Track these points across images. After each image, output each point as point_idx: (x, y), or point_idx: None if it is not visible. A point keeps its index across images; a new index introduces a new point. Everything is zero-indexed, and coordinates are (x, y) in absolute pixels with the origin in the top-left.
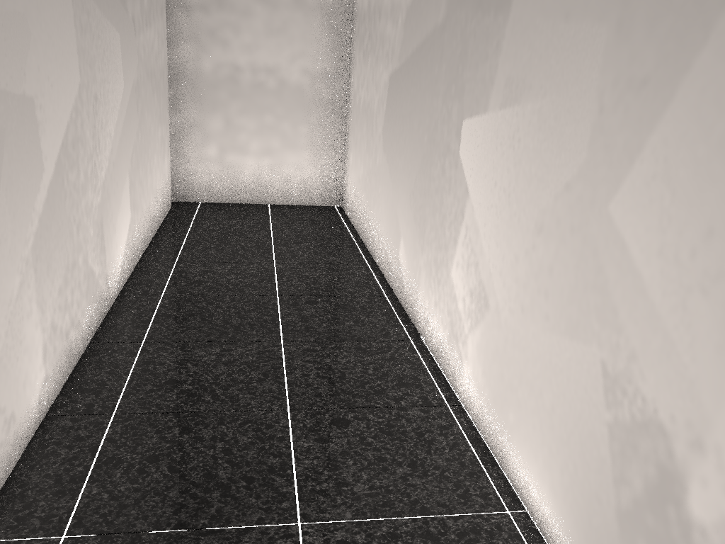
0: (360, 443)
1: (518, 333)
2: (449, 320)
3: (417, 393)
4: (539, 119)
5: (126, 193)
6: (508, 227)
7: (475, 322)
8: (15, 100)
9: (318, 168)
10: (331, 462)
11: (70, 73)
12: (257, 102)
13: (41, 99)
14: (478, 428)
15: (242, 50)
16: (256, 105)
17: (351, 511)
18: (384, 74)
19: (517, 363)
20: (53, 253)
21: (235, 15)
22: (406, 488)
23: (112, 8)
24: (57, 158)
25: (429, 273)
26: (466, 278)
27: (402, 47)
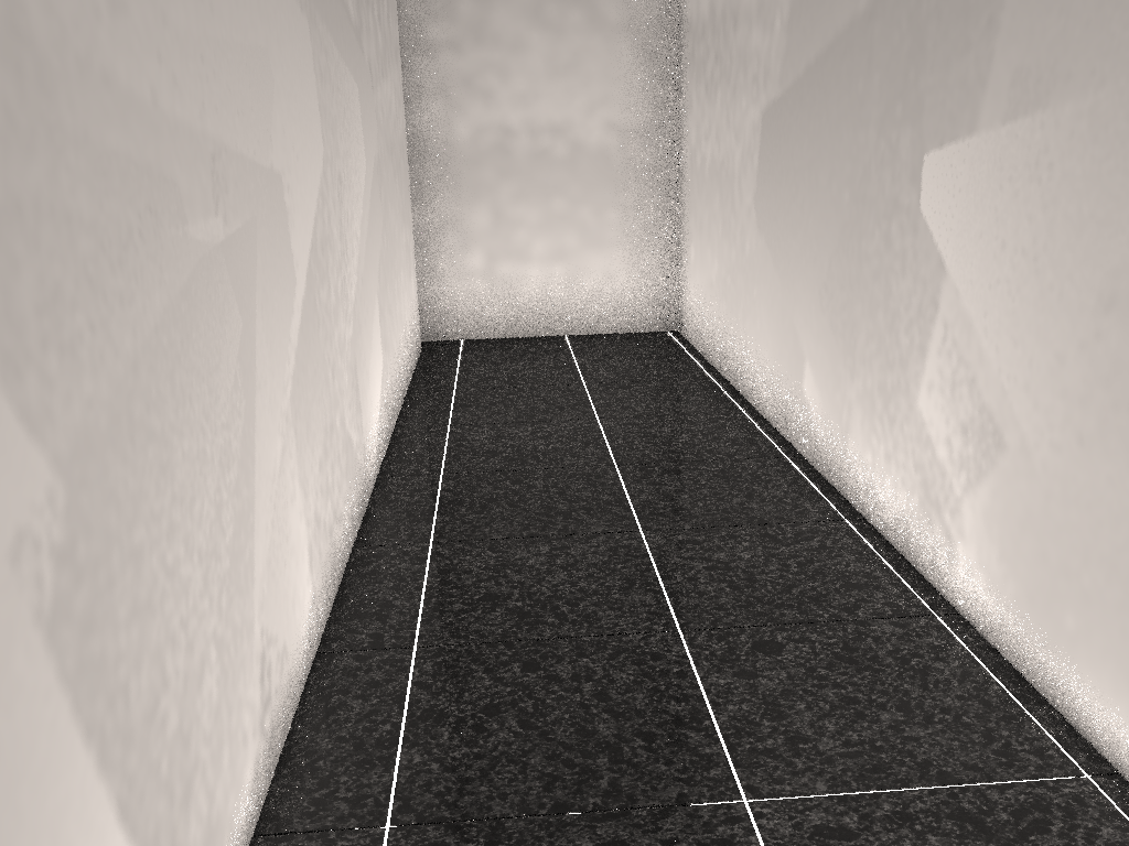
0: (808, 677)
1: (1075, 480)
2: (918, 479)
3: (879, 598)
4: (1092, 125)
5: (376, 325)
6: (1038, 311)
7: (976, 475)
8: (264, 177)
9: (639, 274)
10: (771, 707)
11: (313, 140)
12: (540, 180)
13: (288, 177)
14: (998, 647)
15: (513, 103)
16: (539, 185)
17: (824, 780)
18: (750, 111)
19: (1075, 530)
20: (311, 407)
21: (500, 51)
22: (903, 743)
23: (348, 47)
24: (308, 265)
25: (870, 410)
26: (952, 405)
27: (785, 62)
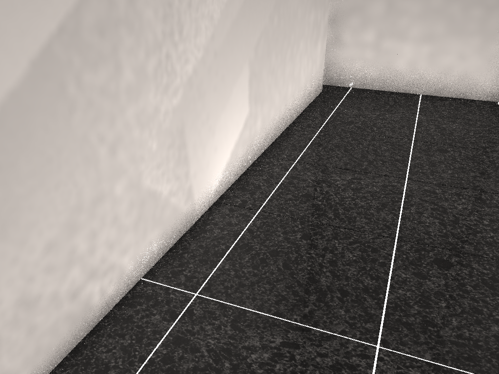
0: None
1: None
2: None
3: None
4: None
5: (241, 87)
6: None
7: None
8: None
9: (486, 58)
10: None
11: None
12: None
13: None
14: None
15: None
16: None
17: None
18: None
19: None
20: (24, 200)
21: None
22: None
23: None
24: (41, 52)
25: None
26: None
27: None
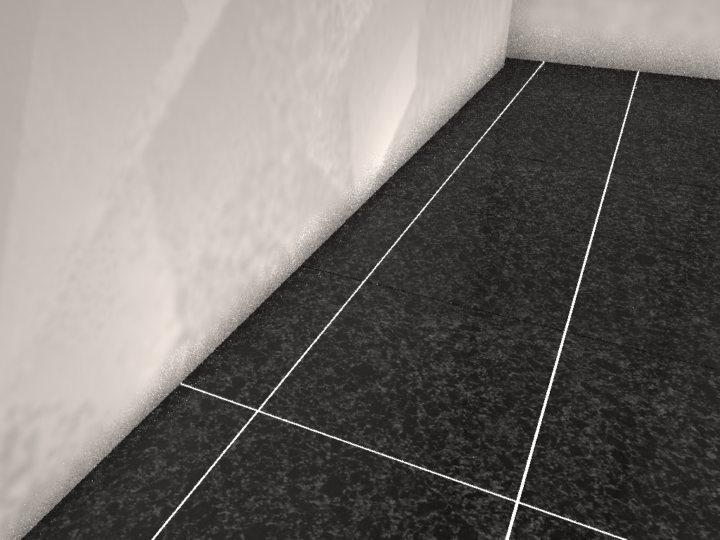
0: None
1: None
2: None
3: None
4: None
5: (409, 52)
6: None
7: None
8: None
9: None
10: None
11: None
12: None
13: None
14: None
15: None
16: None
17: None
18: None
19: None
20: (211, 154)
21: None
22: None
23: None
24: None
25: None
26: None
27: None
